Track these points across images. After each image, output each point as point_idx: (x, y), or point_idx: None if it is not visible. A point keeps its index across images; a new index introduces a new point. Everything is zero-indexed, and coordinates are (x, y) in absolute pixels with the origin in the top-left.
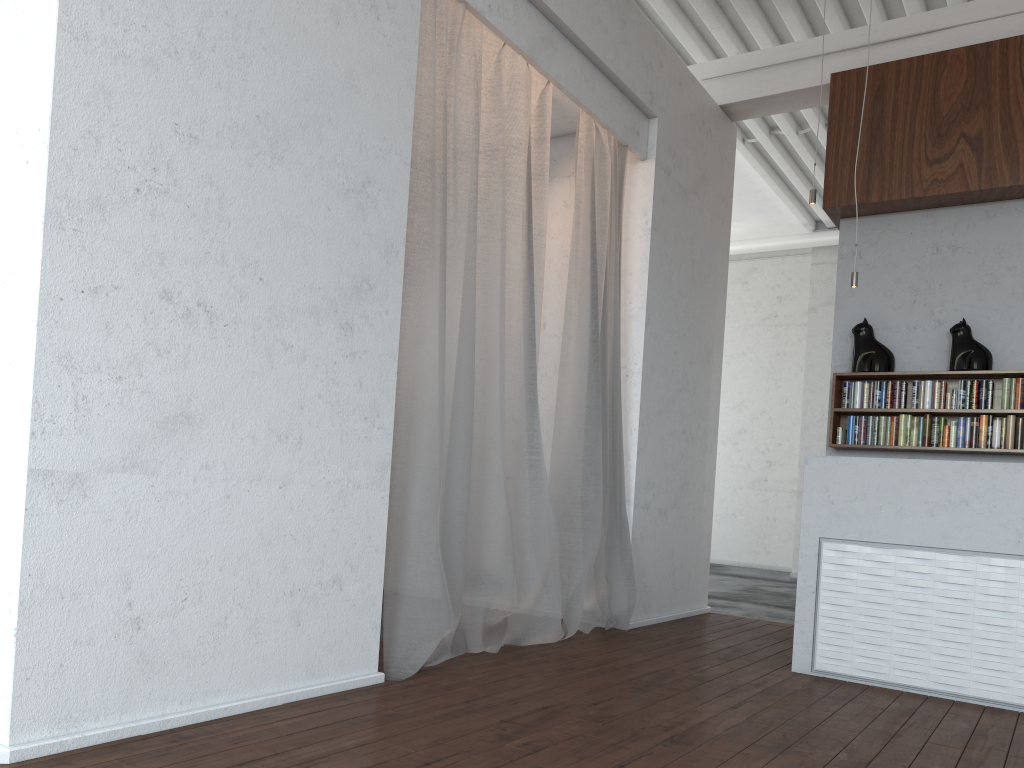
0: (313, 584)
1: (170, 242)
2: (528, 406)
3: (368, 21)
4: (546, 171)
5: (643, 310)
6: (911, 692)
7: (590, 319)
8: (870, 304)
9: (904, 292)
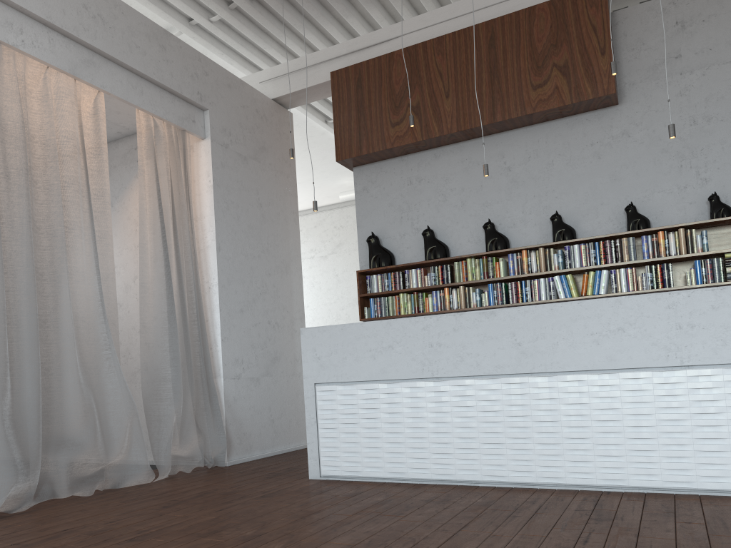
0: None
1: None
2: (101, 316)
3: None
4: (103, 151)
5: (214, 241)
6: (377, 481)
7: (163, 251)
8: (377, 222)
9: (395, 212)
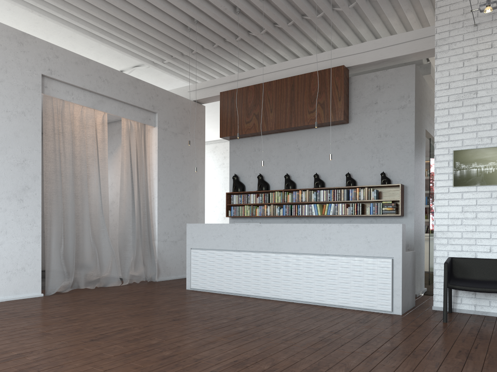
0: (14, 269)
1: None
2: (101, 213)
3: (21, 117)
4: (105, 140)
5: (157, 176)
6: (212, 292)
7: (131, 182)
8: (238, 168)
9: (247, 164)
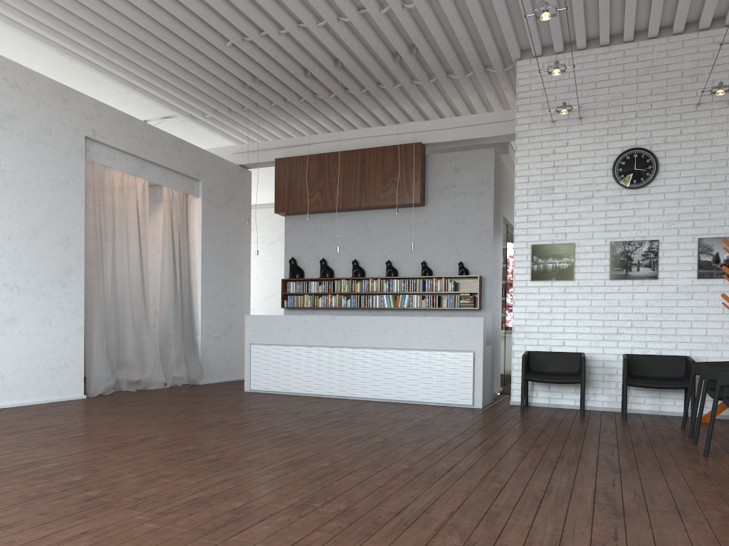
0: (58, 366)
1: (5, 269)
2: (143, 302)
3: (65, 187)
4: (147, 213)
5: (200, 257)
6: (277, 393)
7: (173, 265)
8: (296, 250)
9: (306, 246)
